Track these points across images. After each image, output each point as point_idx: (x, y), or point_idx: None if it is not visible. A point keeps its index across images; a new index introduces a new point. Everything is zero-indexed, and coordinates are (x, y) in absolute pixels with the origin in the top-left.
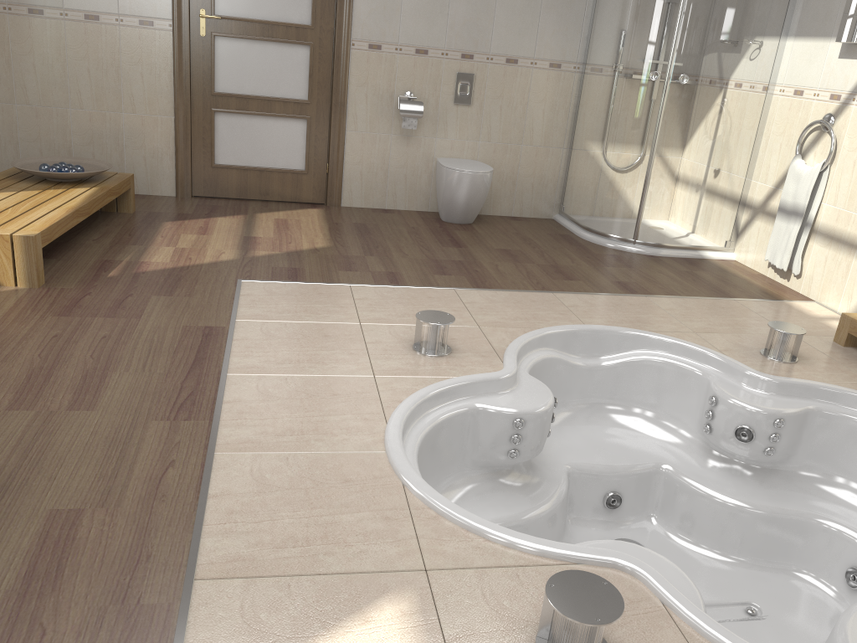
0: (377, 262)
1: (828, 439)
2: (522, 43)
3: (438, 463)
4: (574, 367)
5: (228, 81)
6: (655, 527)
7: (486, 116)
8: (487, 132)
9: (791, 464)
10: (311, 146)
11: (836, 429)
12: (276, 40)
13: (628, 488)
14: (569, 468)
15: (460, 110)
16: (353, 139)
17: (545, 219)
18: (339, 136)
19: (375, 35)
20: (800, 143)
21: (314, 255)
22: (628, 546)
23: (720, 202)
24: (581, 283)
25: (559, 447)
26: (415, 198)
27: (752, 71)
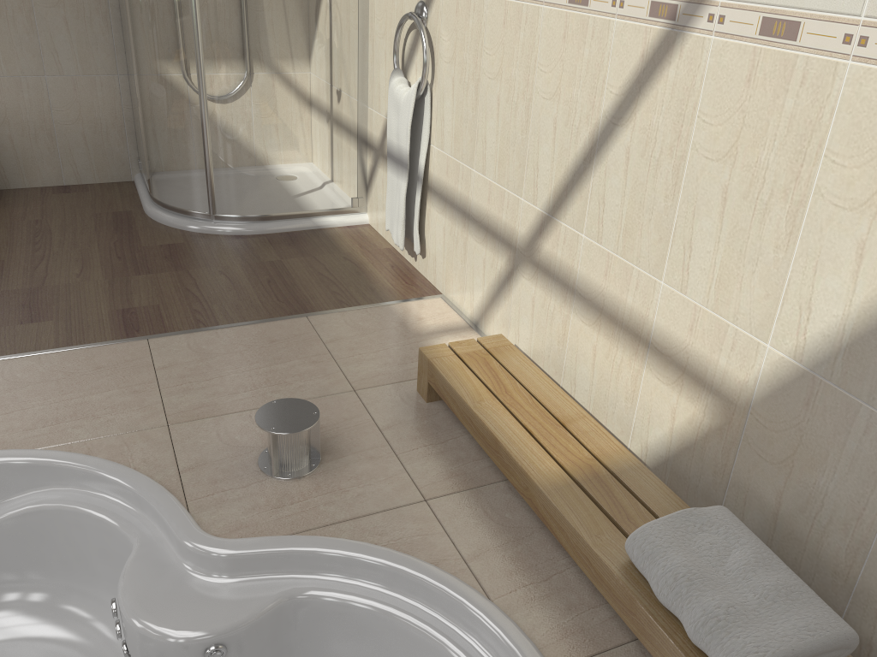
0: None
1: (334, 638)
2: None
3: None
4: None
5: None
6: None
7: None
8: None
9: None
10: None
11: (341, 623)
12: None
13: None
14: None
15: None
16: None
17: (118, 184)
18: None
19: None
20: (397, 51)
21: None
22: None
23: (327, 144)
24: (46, 327)
25: None
26: None
27: None
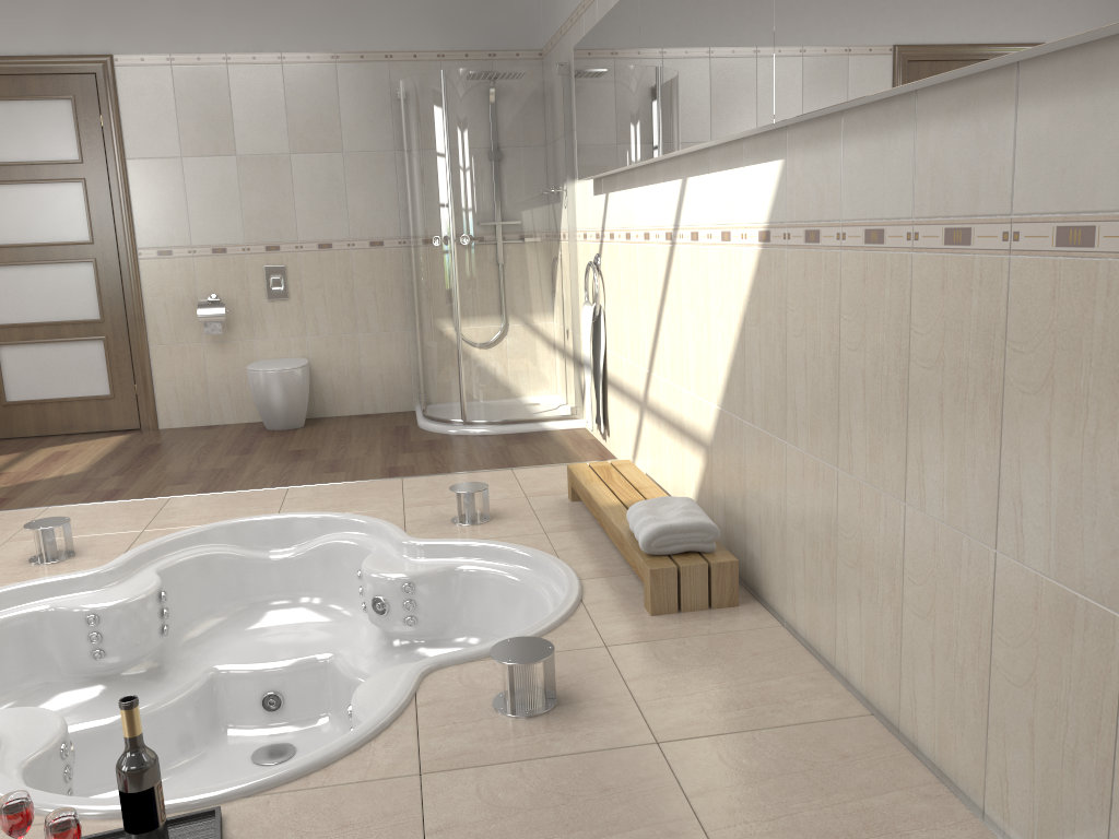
0: (117, 481)
1: (479, 599)
2: (333, 225)
3: (1, 672)
4: (255, 562)
5: (9, 311)
6: (329, 727)
7: (309, 308)
8: (314, 325)
9: (453, 634)
10: (113, 367)
11: (482, 587)
12: (54, 261)
13: (290, 685)
14: (216, 670)
15: (277, 306)
16: (159, 353)
17: (403, 412)
18: (142, 353)
19: (163, 241)
20: (587, 289)
21: (48, 483)
22: (30, 710)
23: (549, 364)
24: (341, 474)
25: (223, 650)
26: (245, 409)
27: (545, 220)
